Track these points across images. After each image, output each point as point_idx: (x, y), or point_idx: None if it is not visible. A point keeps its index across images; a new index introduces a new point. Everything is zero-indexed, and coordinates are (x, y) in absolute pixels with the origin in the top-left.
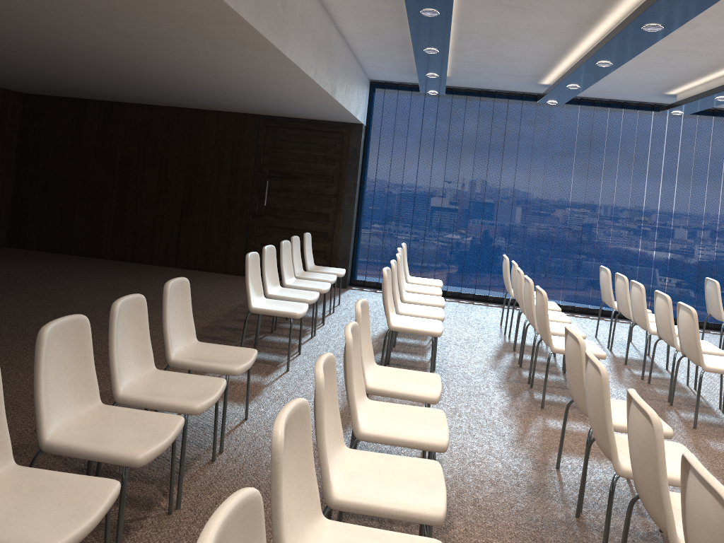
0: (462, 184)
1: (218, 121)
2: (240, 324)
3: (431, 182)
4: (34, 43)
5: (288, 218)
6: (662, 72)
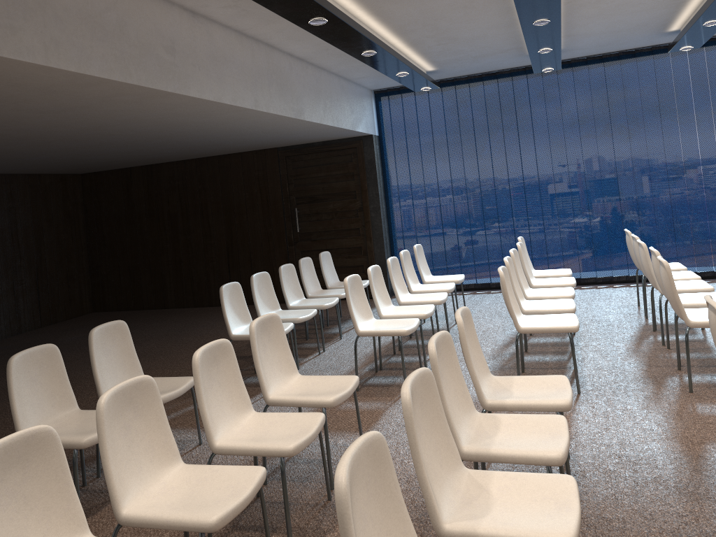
0: (483, 173)
1: (242, 162)
2: None
3: (452, 176)
4: (7, 135)
5: (322, 240)
6: (636, 12)
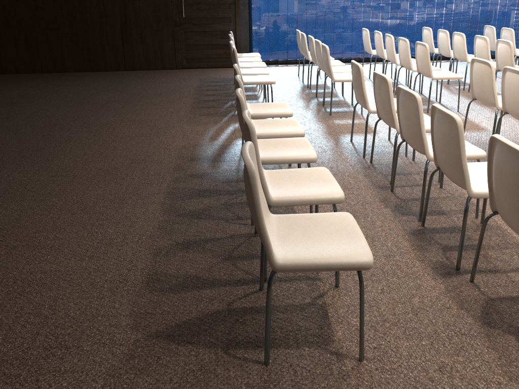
0: None
1: None
2: (213, 97)
3: None
4: None
5: (202, 24)
6: None
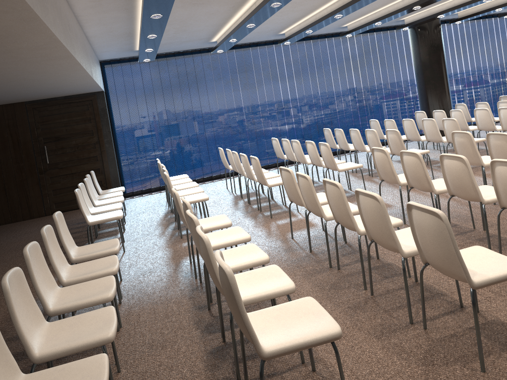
0: (178, 113)
1: None
2: None
3: (159, 117)
4: None
5: (68, 167)
6: (277, 23)
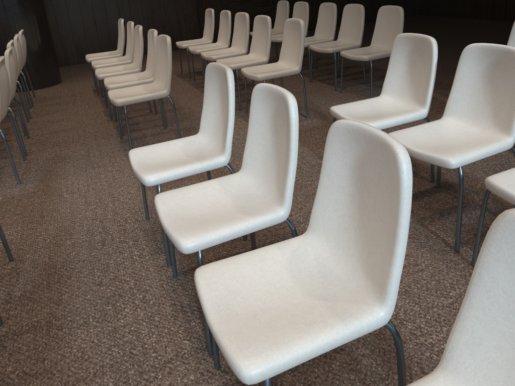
0: None
1: None
2: None
3: None
4: None
5: None
6: None
